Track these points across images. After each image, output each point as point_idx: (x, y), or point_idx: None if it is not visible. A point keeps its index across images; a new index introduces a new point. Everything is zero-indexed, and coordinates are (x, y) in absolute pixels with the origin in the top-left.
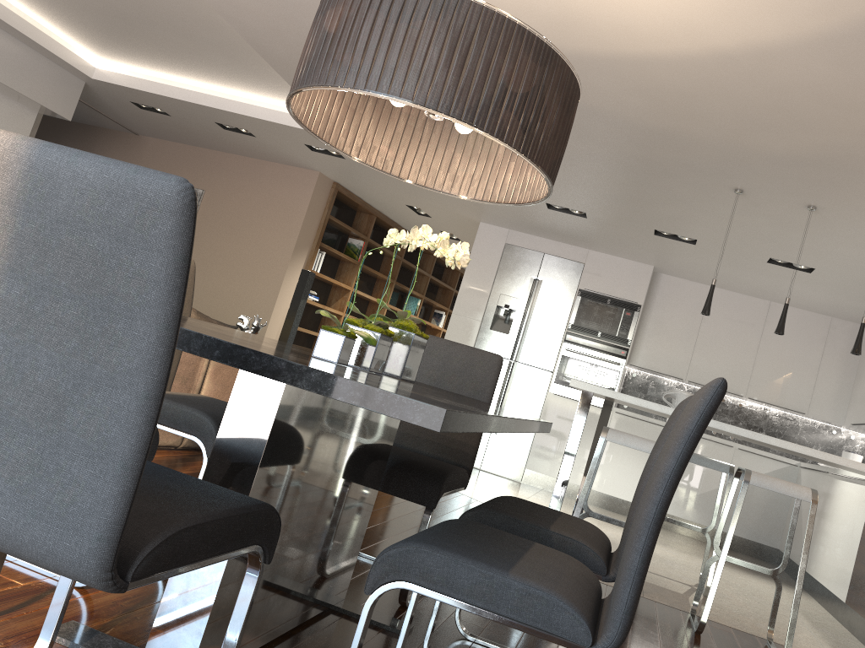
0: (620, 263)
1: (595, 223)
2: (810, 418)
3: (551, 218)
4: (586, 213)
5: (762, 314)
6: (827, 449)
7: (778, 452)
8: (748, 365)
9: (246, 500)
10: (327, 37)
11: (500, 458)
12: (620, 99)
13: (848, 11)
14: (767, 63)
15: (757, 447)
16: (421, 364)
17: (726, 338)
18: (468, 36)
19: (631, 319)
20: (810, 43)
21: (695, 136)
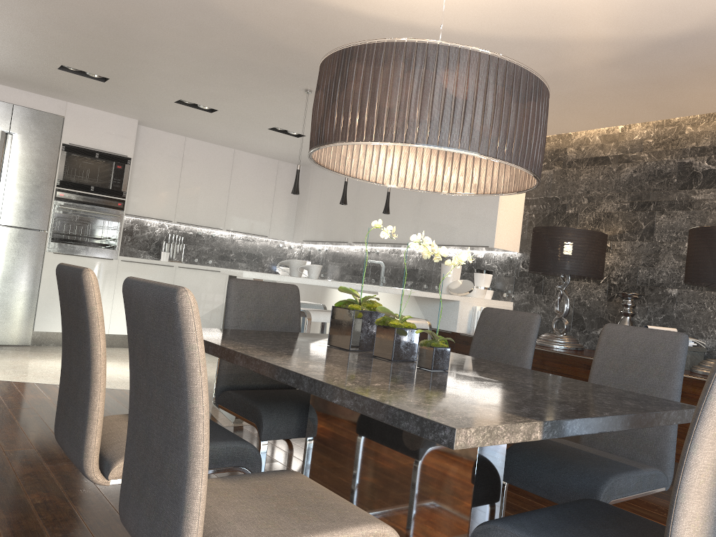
0: (104, 117)
1: (110, 86)
2: (265, 238)
3: (50, 75)
4: (109, 79)
5: (229, 160)
6: (277, 258)
7: (245, 267)
8: (223, 204)
9: (604, 504)
10: (457, 102)
11: (2, 328)
12: (281, 25)
13: (522, 32)
14: (437, 38)
15: (230, 266)
16: (239, 308)
17: (204, 182)
18: (544, 113)
19: (123, 172)
20: (479, 38)
21: (319, 58)
